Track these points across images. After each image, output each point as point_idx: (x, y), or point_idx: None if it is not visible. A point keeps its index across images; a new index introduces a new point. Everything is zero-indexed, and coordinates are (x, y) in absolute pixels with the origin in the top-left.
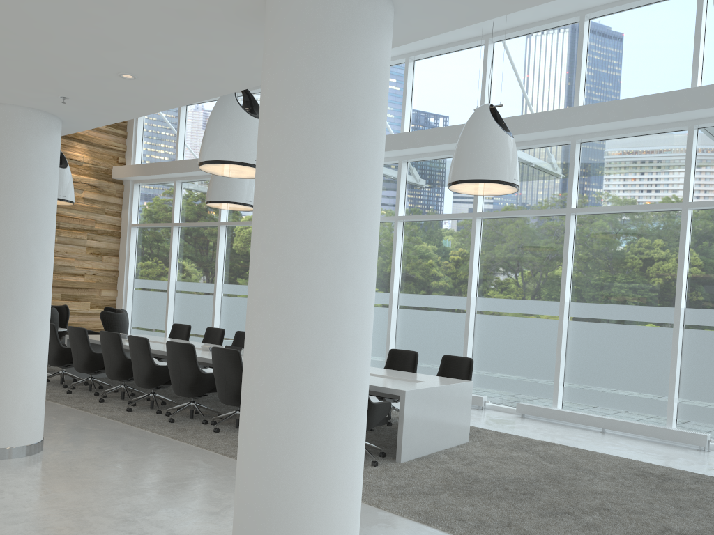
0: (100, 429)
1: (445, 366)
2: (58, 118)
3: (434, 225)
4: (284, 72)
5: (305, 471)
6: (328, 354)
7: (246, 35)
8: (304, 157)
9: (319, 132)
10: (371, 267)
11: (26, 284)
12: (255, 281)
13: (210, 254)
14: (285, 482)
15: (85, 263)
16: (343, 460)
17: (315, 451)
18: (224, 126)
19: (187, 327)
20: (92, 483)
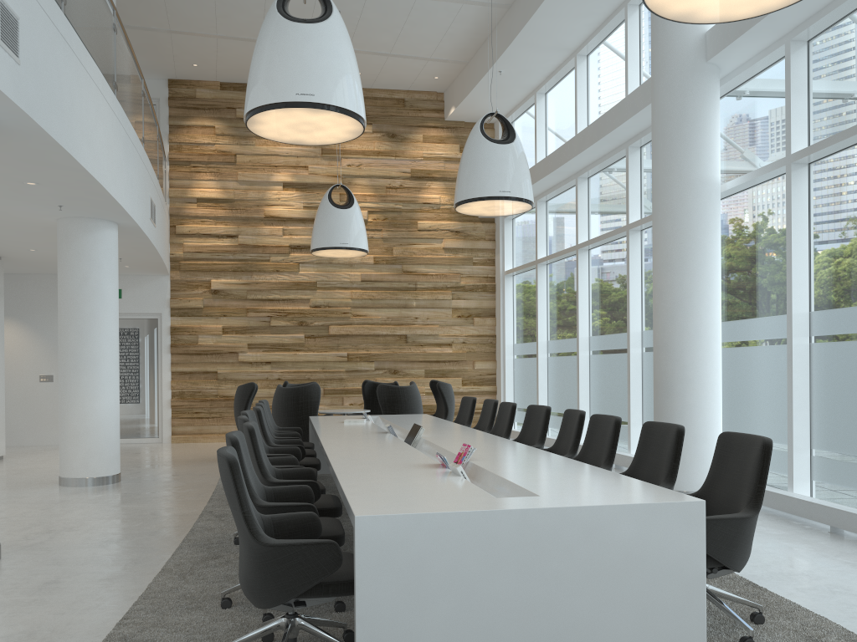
0: (130, 545)
1: (719, 461)
2: None
3: None
4: None
5: None
6: None
7: None
8: None
9: None
10: None
11: None
12: None
13: (576, 295)
14: None
15: (451, 329)
16: None
17: None
18: (255, 54)
19: (471, 401)
20: None
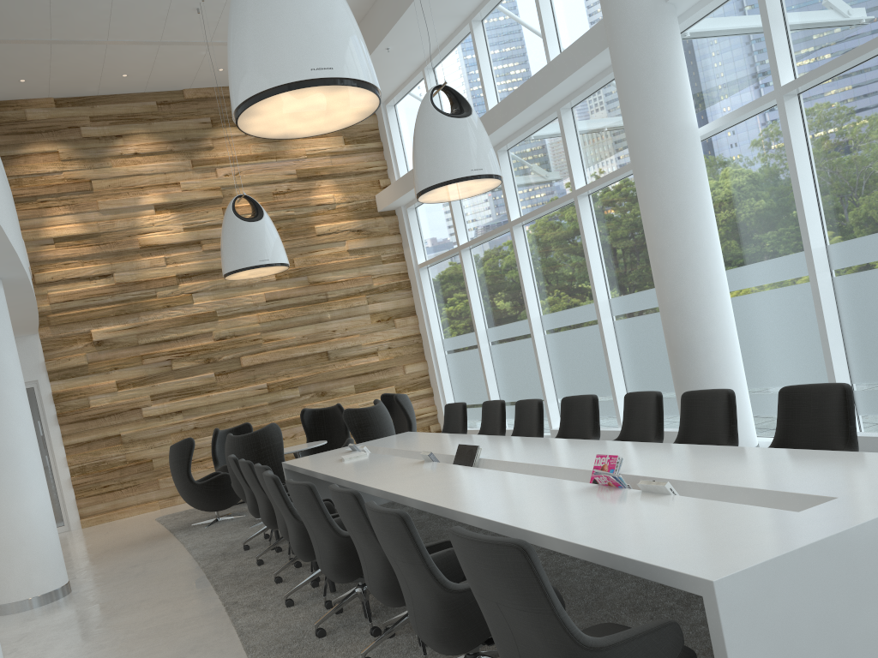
0: None
1: None
2: None
3: (869, 71)
4: None
5: None
6: None
7: None
8: None
9: None
10: None
11: None
12: None
13: (515, 275)
14: None
15: (374, 336)
16: None
17: None
18: (238, 27)
19: (461, 407)
20: None
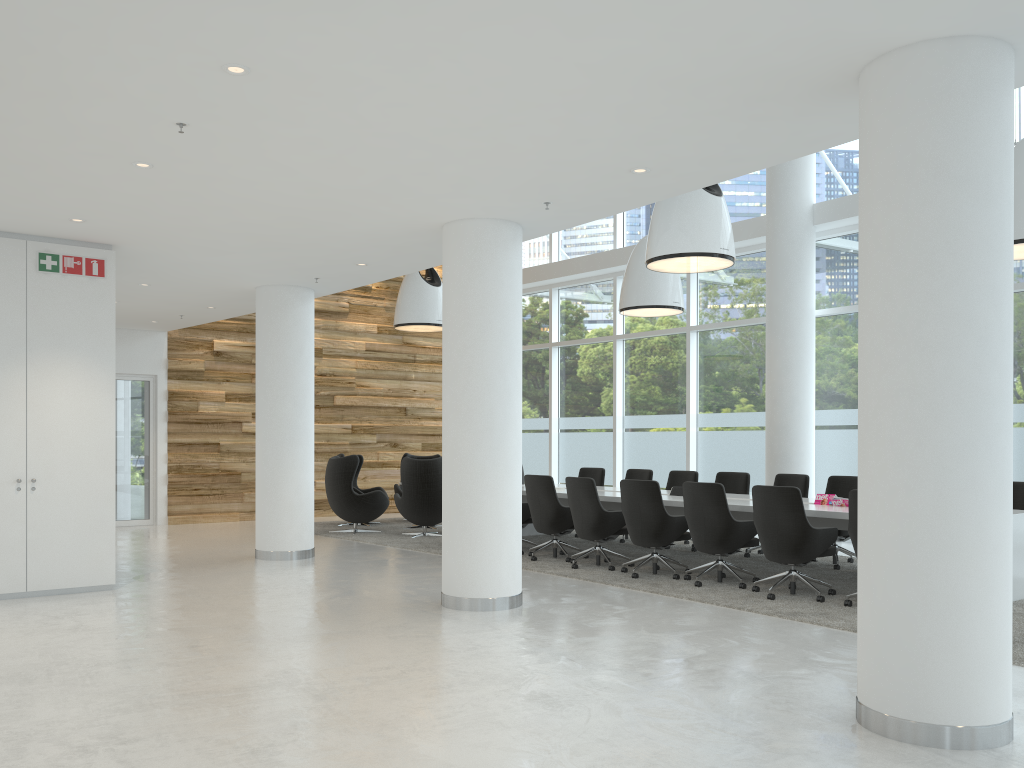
0: (560, 585)
1: None
2: (521, 227)
3: None
4: (903, 148)
5: (959, 570)
6: (976, 443)
7: (812, 109)
8: (935, 234)
9: (951, 206)
10: (1011, 347)
11: (504, 415)
12: (878, 372)
13: (604, 378)
14: (937, 583)
15: None
16: (998, 560)
17: (969, 548)
18: (679, 211)
19: (600, 471)
20: (608, 630)
